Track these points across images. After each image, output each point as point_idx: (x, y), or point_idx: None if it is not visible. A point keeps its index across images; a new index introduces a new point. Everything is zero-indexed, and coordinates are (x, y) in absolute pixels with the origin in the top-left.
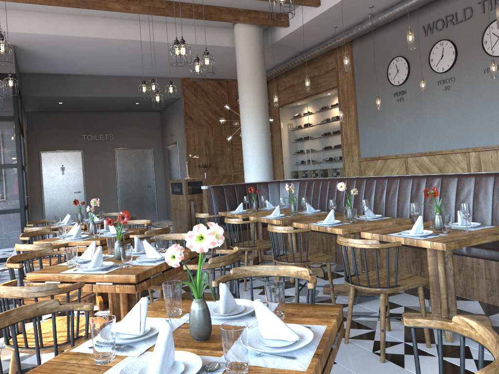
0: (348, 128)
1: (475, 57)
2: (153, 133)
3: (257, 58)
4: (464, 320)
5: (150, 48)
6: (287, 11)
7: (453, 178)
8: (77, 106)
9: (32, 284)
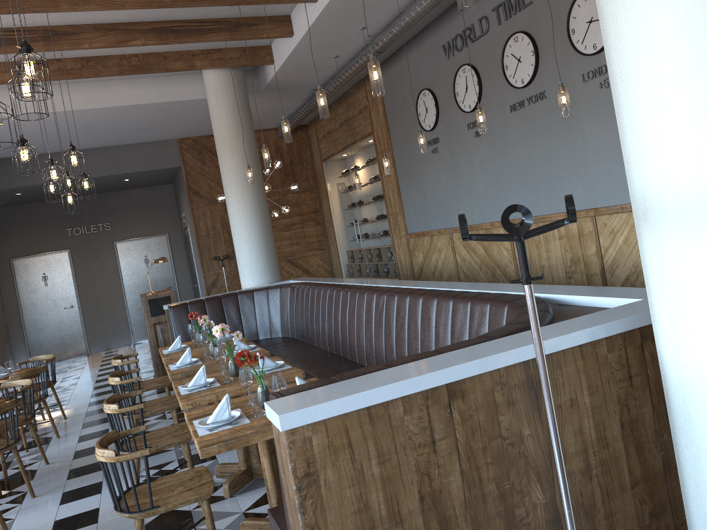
0: (390, 191)
1: (500, 89)
2: (166, 213)
3: (234, 113)
4: None
5: (96, 116)
6: (267, 43)
7: (393, 298)
8: (47, 193)
9: None
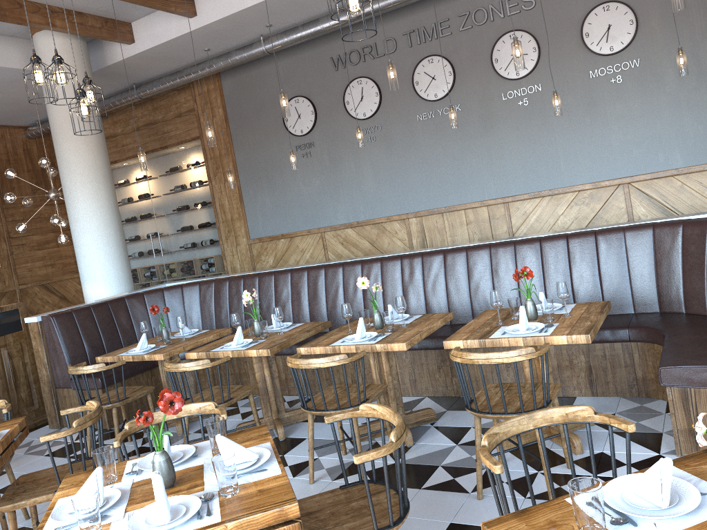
0: (225, 197)
1: (406, 101)
2: None
3: None
4: None
5: None
6: (131, 19)
7: (461, 253)
8: None
9: None
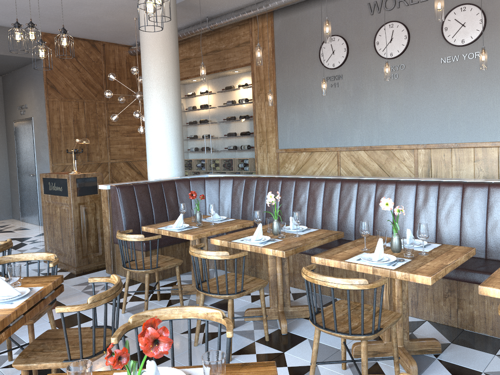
0: (263, 113)
1: (432, 45)
2: None
3: (169, 15)
4: None
5: None
6: None
7: (482, 188)
8: None
9: None
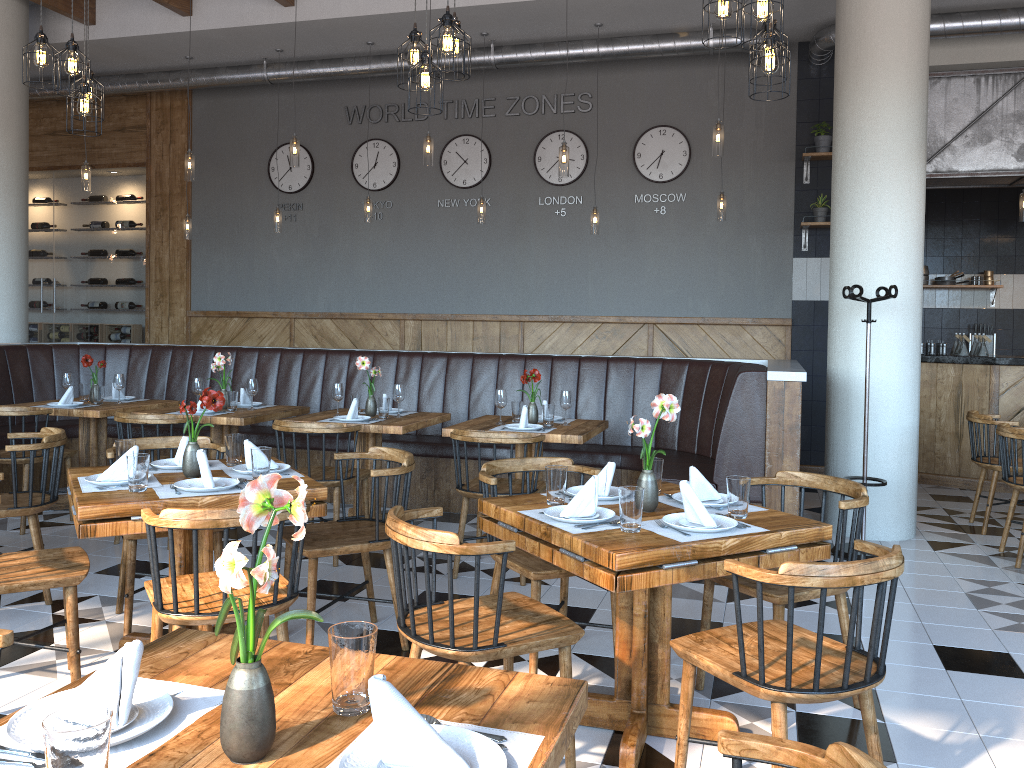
0: (166, 250)
1: (428, 180)
2: None
3: (18, 71)
4: (788, 472)
5: None
6: None
7: (467, 359)
8: None
9: (96, 525)
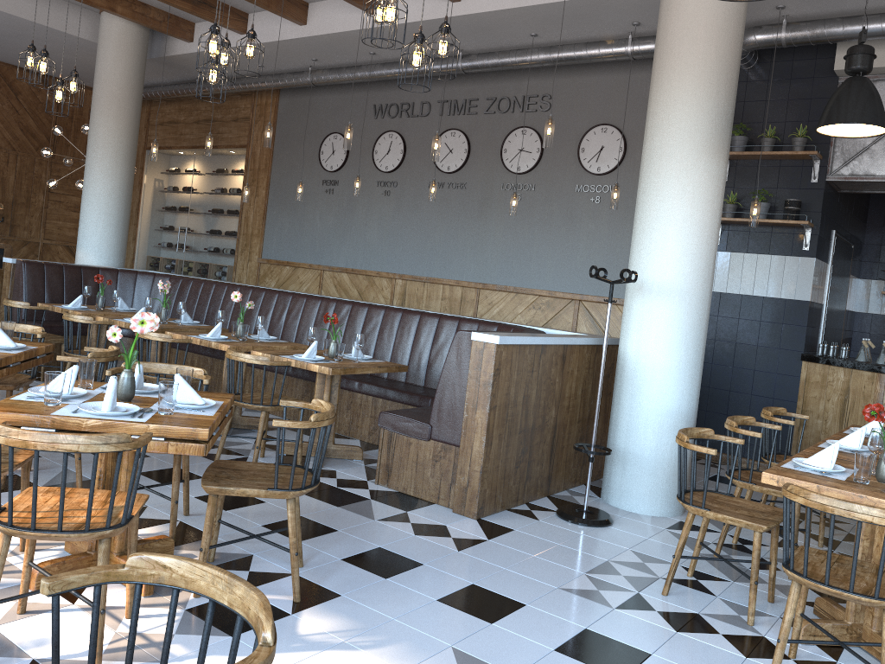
0: (252, 211)
1: (423, 166)
2: None
3: (132, 75)
4: (318, 400)
5: None
6: (194, 20)
7: (364, 308)
8: None
9: None
